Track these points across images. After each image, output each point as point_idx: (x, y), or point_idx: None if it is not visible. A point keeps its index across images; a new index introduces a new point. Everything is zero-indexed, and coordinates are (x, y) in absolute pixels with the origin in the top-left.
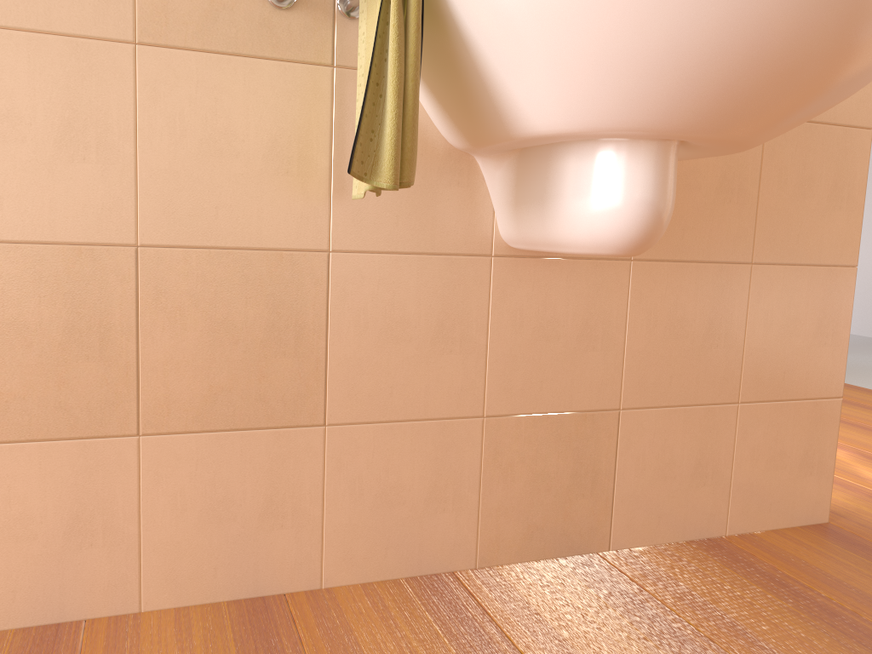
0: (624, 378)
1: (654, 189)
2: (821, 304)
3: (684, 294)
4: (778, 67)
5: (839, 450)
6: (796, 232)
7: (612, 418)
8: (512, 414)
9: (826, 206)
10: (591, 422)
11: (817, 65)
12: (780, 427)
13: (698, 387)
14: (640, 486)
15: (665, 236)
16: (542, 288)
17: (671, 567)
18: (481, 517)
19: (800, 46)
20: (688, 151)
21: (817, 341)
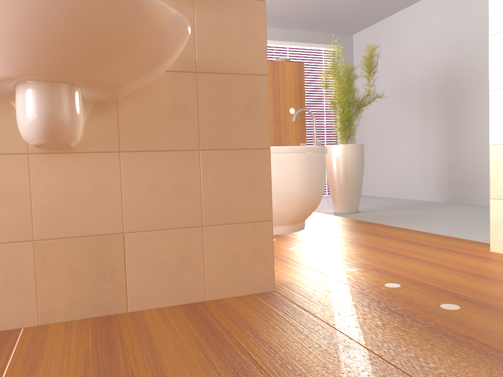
0: (124, 216)
1: (43, 106)
2: (249, 170)
3: (157, 168)
4: (53, 37)
5: (331, 257)
6: (226, 132)
7: (119, 238)
8: (52, 238)
9: (244, 117)
10: (105, 241)
11: (78, 35)
12: (233, 239)
13: (174, 218)
14: (143, 275)
15: (140, 138)
16: (63, 169)
17: (152, 317)
18: (39, 296)
19: (56, 26)
20: (85, 88)
21: (250, 190)
